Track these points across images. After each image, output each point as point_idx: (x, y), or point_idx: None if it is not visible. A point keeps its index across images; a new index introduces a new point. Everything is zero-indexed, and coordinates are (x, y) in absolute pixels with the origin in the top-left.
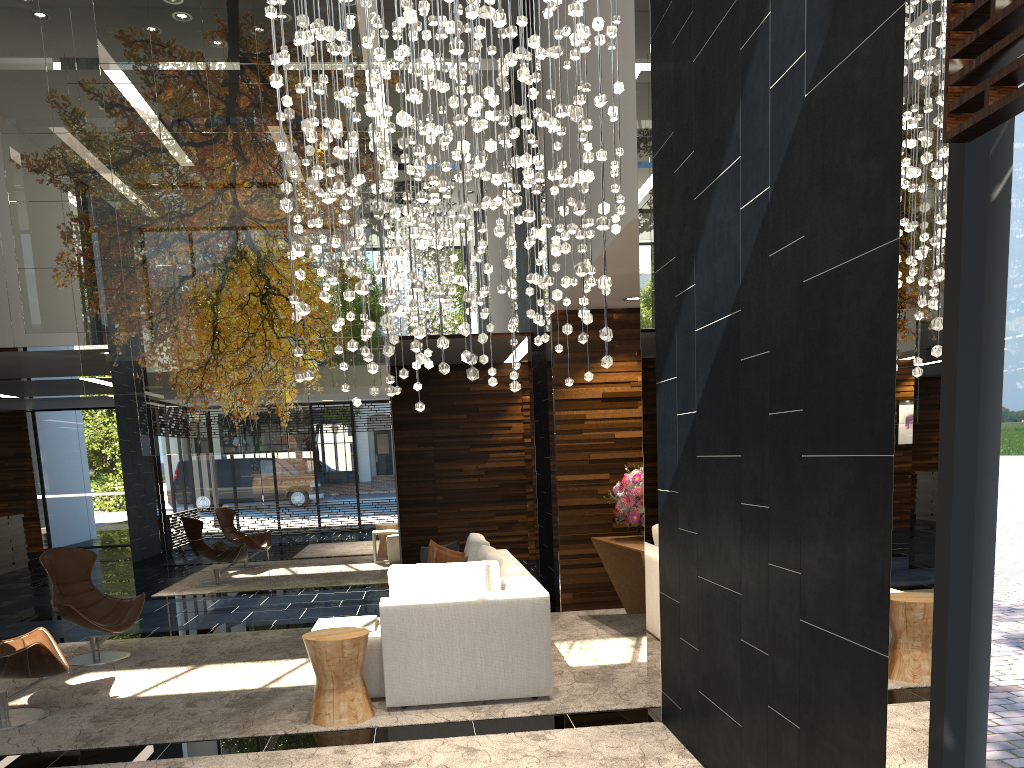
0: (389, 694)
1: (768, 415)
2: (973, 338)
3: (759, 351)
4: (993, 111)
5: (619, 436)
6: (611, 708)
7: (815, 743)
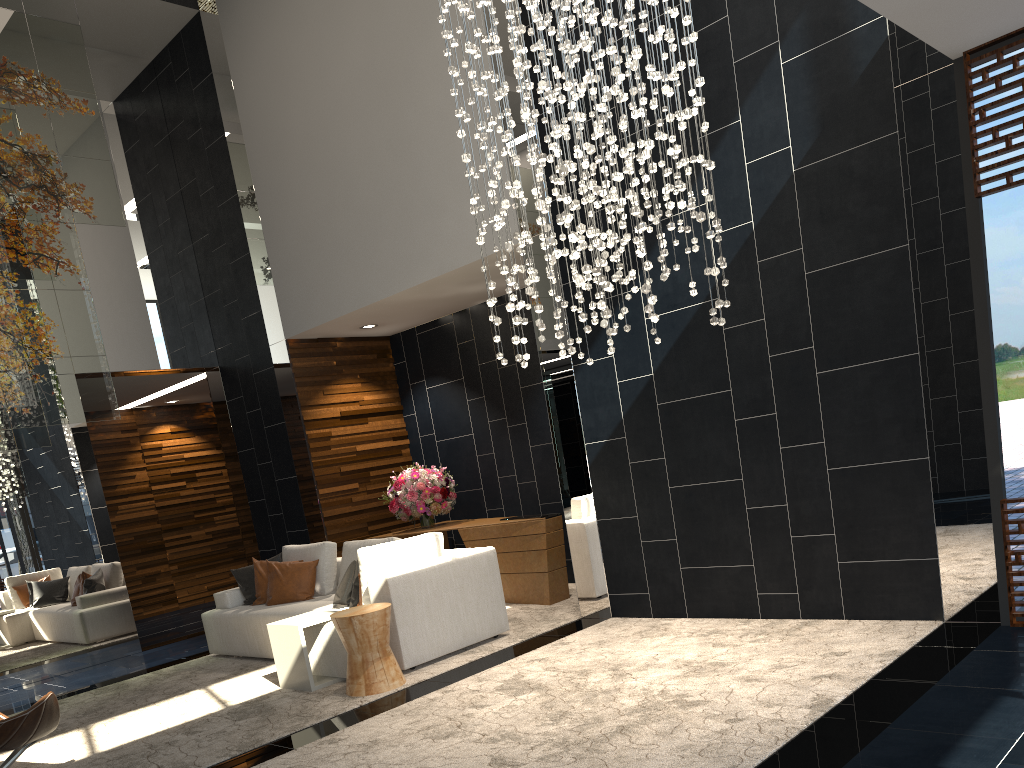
0: (406, 657)
1: (768, 357)
2: (987, 285)
3: (750, 320)
4: (1013, 185)
5: (360, 449)
6: (562, 624)
7: (856, 535)
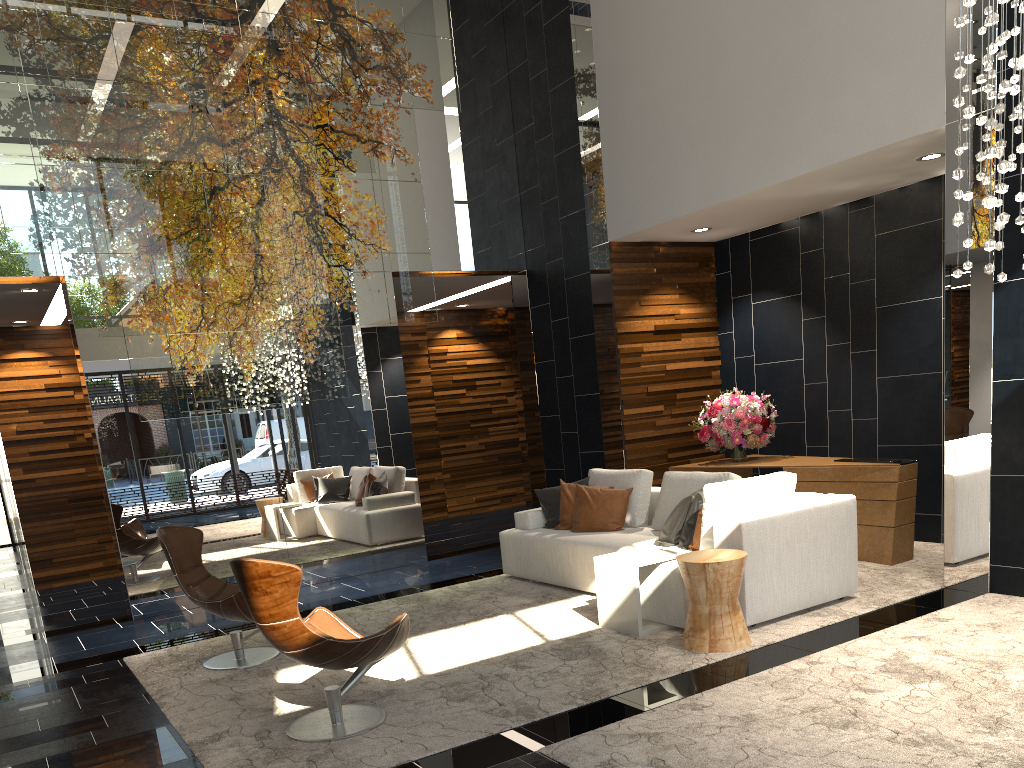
0: (749, 612)
1: None
2: None
3: None
4: None
5: (669, 368)
6: (922, 593)
7: None
